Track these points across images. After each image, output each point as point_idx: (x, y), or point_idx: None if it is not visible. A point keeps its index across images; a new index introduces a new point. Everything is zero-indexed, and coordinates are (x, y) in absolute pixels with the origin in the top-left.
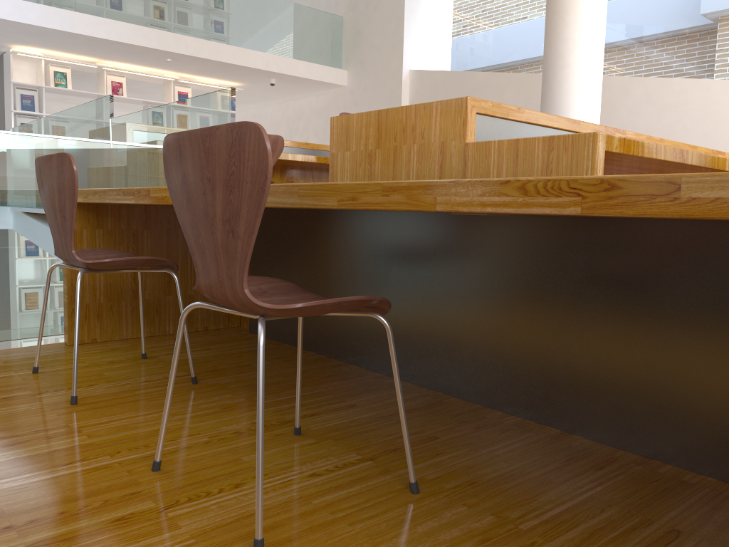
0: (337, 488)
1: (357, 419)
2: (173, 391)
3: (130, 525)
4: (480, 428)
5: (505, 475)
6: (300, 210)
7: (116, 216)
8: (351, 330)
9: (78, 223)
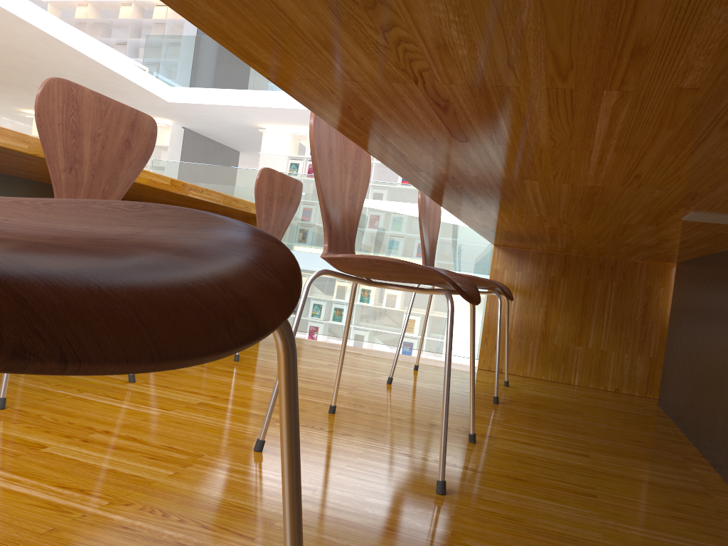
0: (396, 464)
1: (556, 459)
2: (466, 400)
3: (250, 417)
4: (676, 518)
5: (568, 536)
6: (696, 259)
7: (535, 262)
8: (699, 402)
9: (501, 264)
